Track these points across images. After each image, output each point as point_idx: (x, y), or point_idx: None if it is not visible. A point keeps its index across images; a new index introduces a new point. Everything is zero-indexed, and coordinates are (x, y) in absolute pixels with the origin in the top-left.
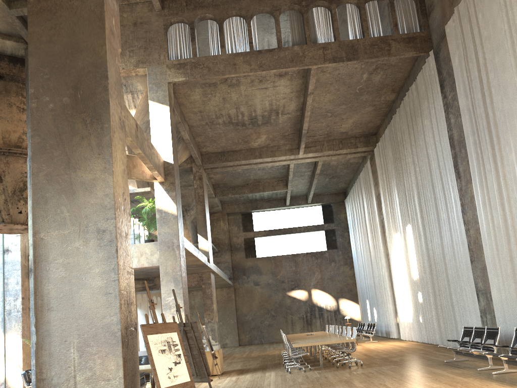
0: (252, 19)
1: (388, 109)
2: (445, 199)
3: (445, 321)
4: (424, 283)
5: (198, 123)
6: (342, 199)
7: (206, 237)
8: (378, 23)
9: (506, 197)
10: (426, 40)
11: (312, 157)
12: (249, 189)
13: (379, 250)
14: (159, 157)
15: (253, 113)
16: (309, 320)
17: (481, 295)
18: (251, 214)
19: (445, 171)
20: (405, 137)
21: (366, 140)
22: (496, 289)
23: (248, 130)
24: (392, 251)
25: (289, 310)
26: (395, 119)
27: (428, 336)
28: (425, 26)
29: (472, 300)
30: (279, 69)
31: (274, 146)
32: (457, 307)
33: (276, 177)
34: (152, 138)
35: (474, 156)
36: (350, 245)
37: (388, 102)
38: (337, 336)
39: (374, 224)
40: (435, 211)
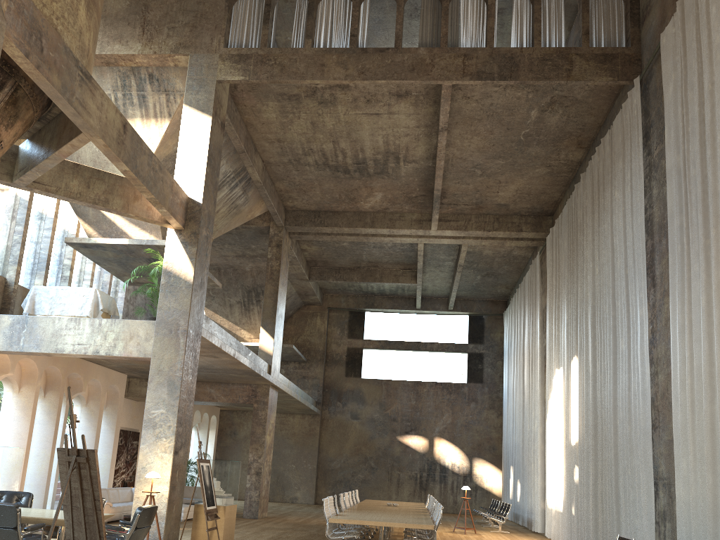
0: (364, 3)
1: (571, 175)
2: (628, 320)
3: (604, 520)
4: (584, 453)
5: (277, 158)
6: (501, 311)
7: (272, 332)
8: (560, 29)
9: (717, 321)
10: (633, 62)
11: (452, 238)
12: (360, 275)
13: (535, 392)
14: (176, 190)
15: (360, 155)
16: (424, 482)
17: (662, 487)
18: (364, 314)
19: (633, 273)
20: (587, 217)
21: (537, 222)
22: (683, 480)
23: (353, 180)
24: (549, 396)
25: (396, 463)
26: (577, 190)
27: (579, 539)
28: (635, 40)
29: (646, 493)
30: (390, 81)
31: (396, 213)
32: (624, 500)
33: (402, 263)
34: (178, 161)
35: (678, 249)
36: (503, 381)
37: (571, 164)
38: (418, 516)
39: (533, 352)
40: (612, 338)
